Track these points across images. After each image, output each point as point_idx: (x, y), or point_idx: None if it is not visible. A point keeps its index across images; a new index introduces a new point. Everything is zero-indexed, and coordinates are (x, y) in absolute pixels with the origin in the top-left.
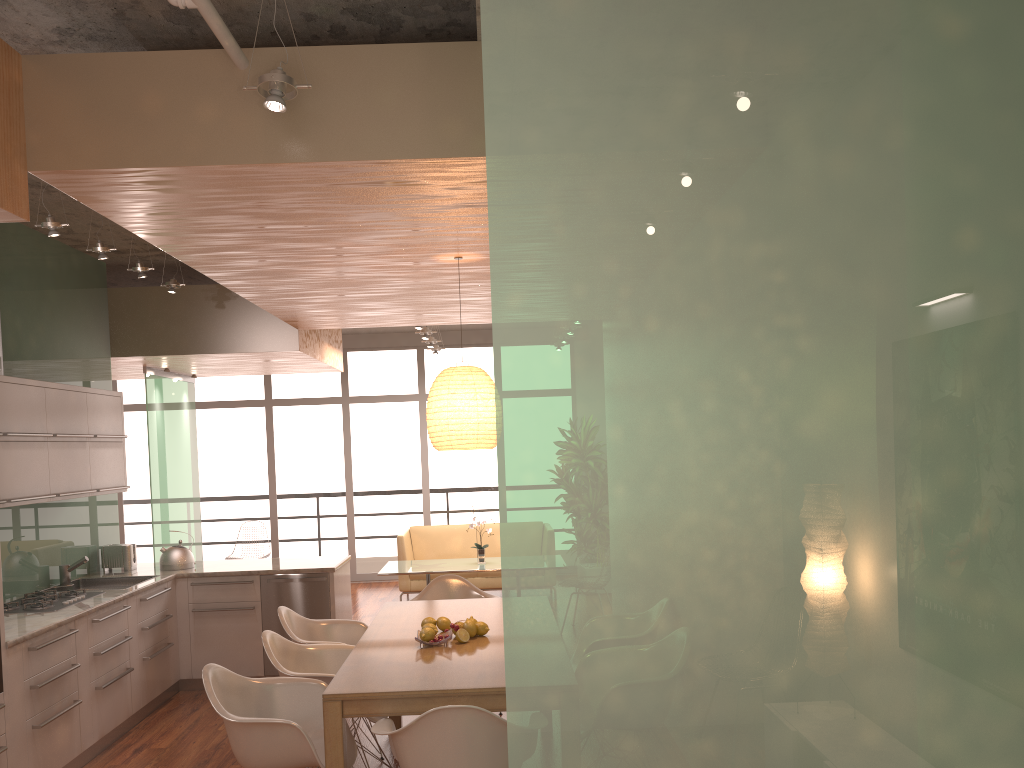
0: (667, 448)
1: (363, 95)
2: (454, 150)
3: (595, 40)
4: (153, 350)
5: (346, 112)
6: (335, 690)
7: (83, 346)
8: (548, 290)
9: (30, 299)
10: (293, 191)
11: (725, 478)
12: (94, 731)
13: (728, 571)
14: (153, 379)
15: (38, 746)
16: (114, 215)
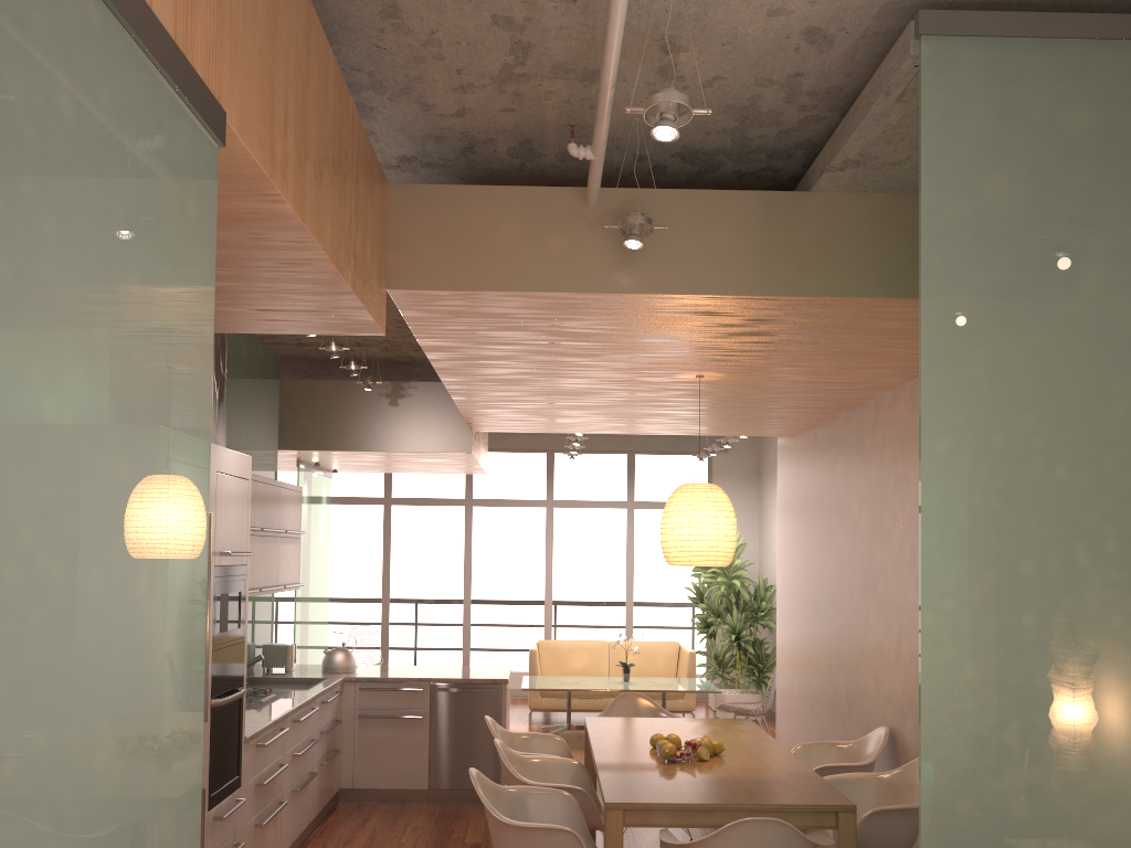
0: (1071, 583)
1: (702, 235)
2: (784, 289)
3: (1019, 225)
4: (322, 445)
5: (685, 250)
6: (615, 799)
7: (260, 438)
8: (971, 438)
9: (229, 390)
10: (607, 315)
11: (1123, 612)
12: (288, 835)
13: (1123, 696)
14: (303, 473)
15: (256, 846)
16: (419, 326)
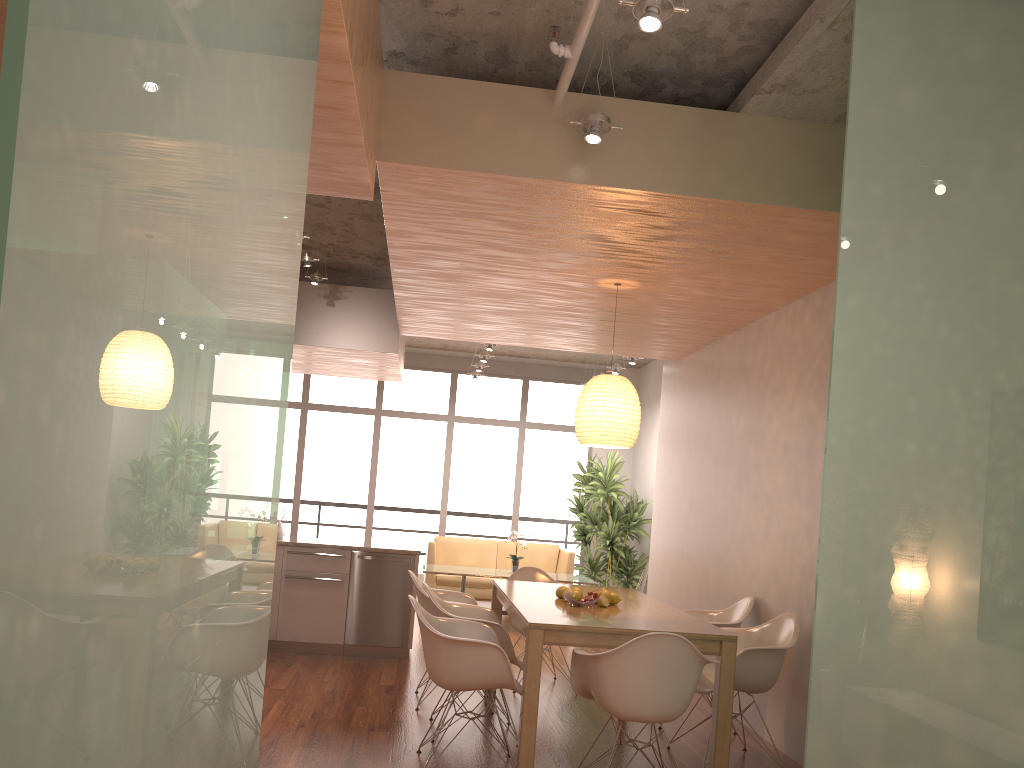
0: (945, 420)
1: (648, 140)
2: (712, 193)
3: (924, 130)
4: None
5: (633, 151)
6: (536, 621)
7: None
8: (875, 298)
9: None
10: (558, 207)
11: (983, 446)
12: None
13: (979, 513)
14: None
15: None
16: (391, 206)
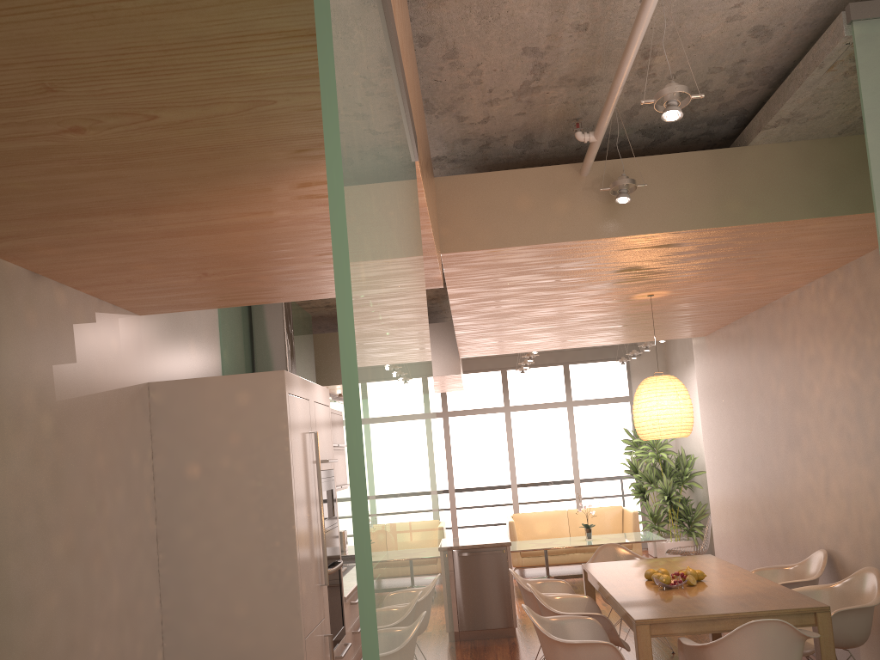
0: None
1: (669, 187)
2: (736, 220)
3: None
4: None
5: (658, 200)
6: (641, 617)
7: (306, 378)
8: None
9: None
10: (597, 255)
11: None
12: None
13: None
14: (331, 403)
15: None
16: (453, 279)
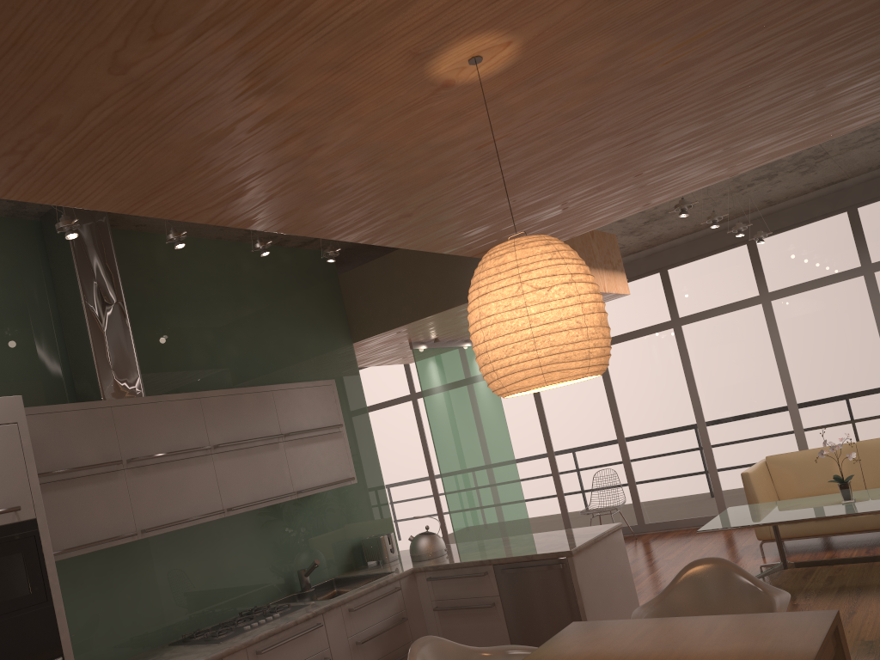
0: None
1: None
2: None
3: None
4: (384, 326)
5: None
6: None
7: (309, 340)
8: None
9: (223, 308)
10: None
11: None
12: None
13: None
14: (424, 353)
15: None
16: None
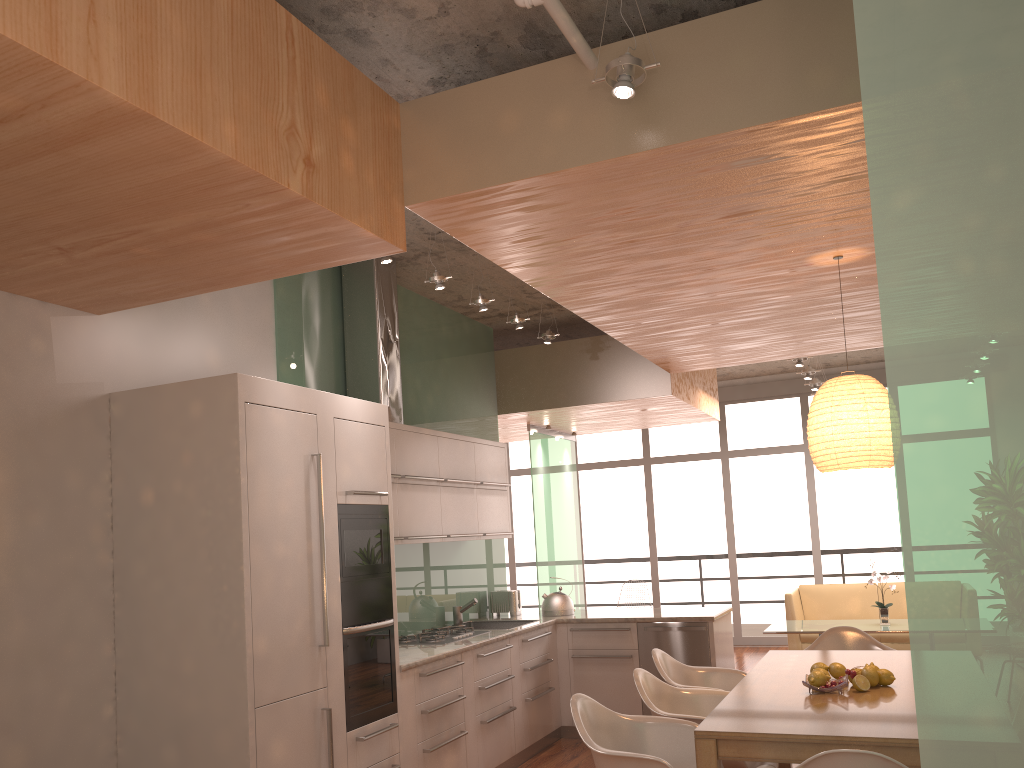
0: None
1: (716, 66)
2: (822, 102)
3: None
4: (534, 405)
5: (698, 87)
6: (708, 727)
7: (473, 404)
8: (949, 181)
9: (428, 361)
10: (648, 190)
11: None
12: (479, 765)
13: None
14: (536, 436)
15: None
16: (483, 248)
